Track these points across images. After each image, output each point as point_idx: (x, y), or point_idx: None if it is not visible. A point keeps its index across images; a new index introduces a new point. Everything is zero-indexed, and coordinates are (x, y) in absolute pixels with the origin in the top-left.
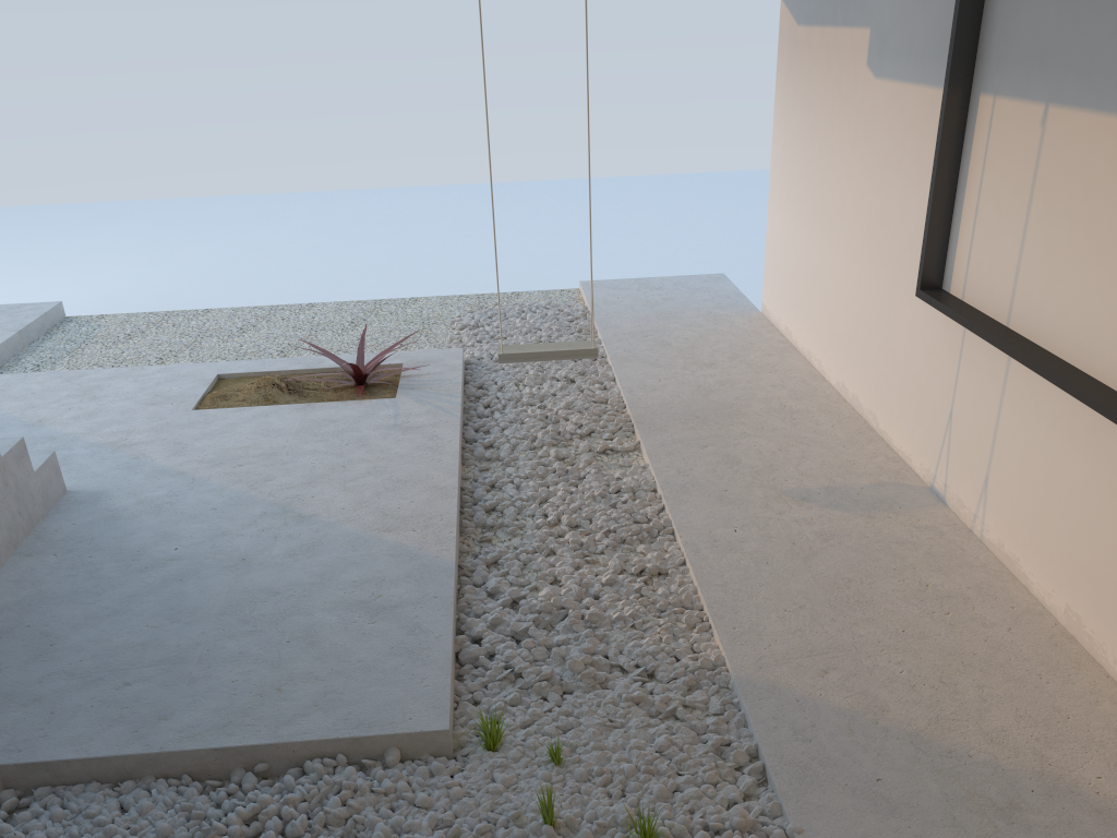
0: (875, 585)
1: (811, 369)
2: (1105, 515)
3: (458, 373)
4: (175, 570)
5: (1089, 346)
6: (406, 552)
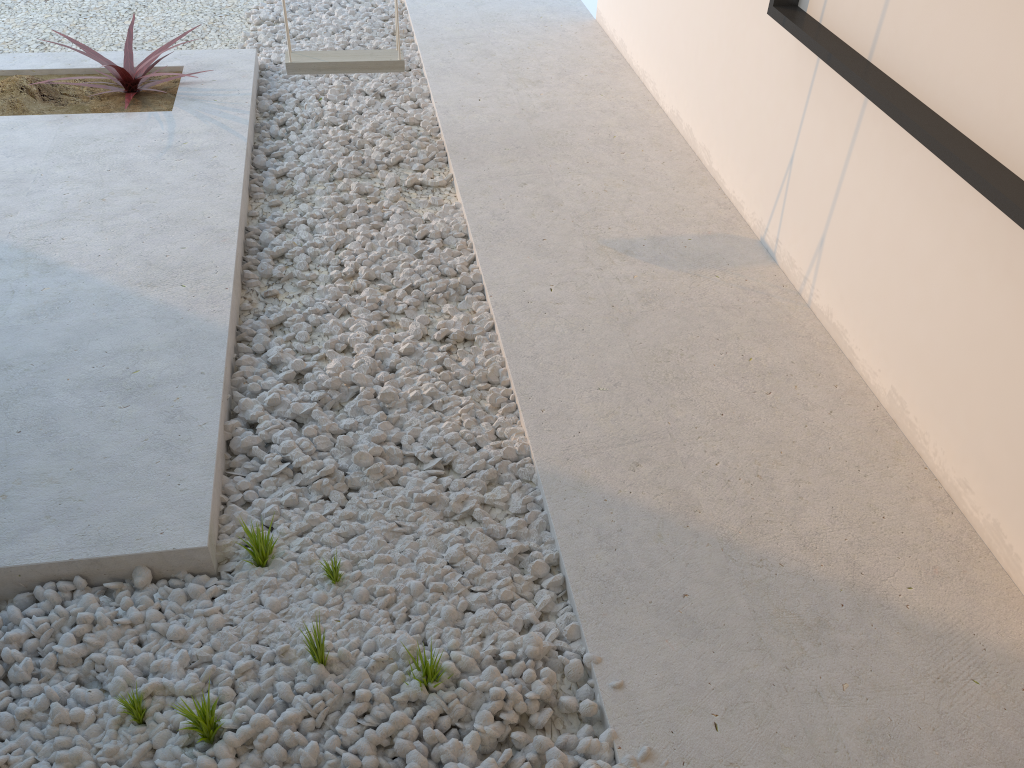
0: (696, 358)
1: (644, 92)
2: (950, 297)
3: (249, 82)
4: None
5: (964, 95)
6: (171, 314)
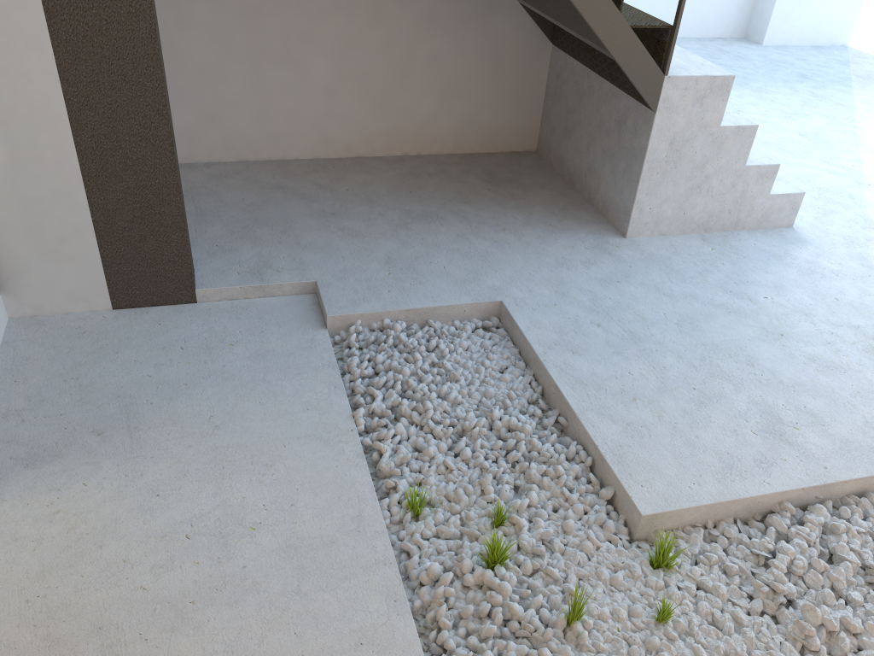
0: None
1: None
2: None
3: None
4: (738, 305)
5: None
6: None
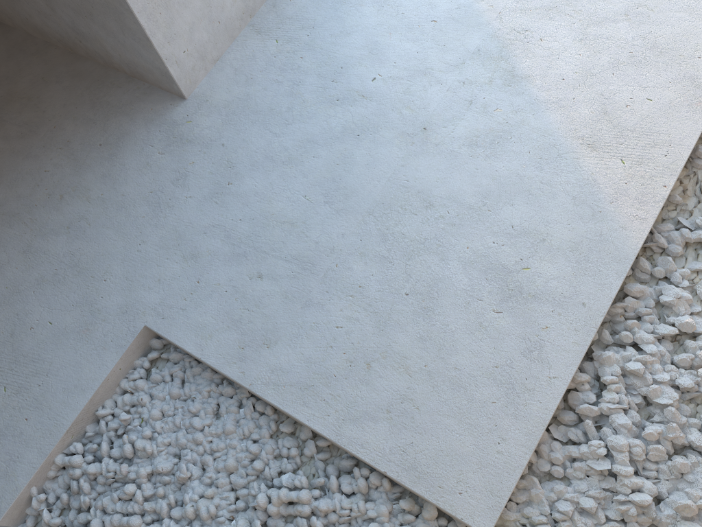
0: None
1: None
2: None
3: None
4: (359, 116)
5: None
6: (592, 201)
